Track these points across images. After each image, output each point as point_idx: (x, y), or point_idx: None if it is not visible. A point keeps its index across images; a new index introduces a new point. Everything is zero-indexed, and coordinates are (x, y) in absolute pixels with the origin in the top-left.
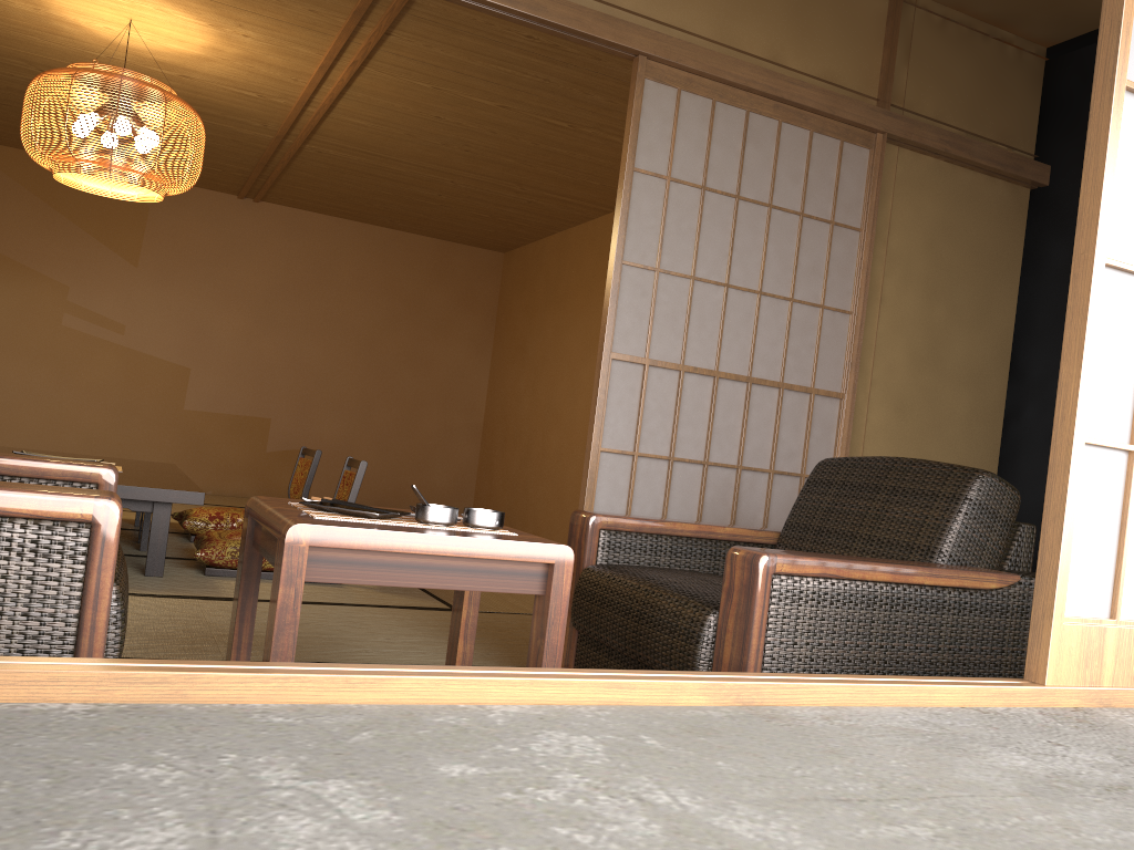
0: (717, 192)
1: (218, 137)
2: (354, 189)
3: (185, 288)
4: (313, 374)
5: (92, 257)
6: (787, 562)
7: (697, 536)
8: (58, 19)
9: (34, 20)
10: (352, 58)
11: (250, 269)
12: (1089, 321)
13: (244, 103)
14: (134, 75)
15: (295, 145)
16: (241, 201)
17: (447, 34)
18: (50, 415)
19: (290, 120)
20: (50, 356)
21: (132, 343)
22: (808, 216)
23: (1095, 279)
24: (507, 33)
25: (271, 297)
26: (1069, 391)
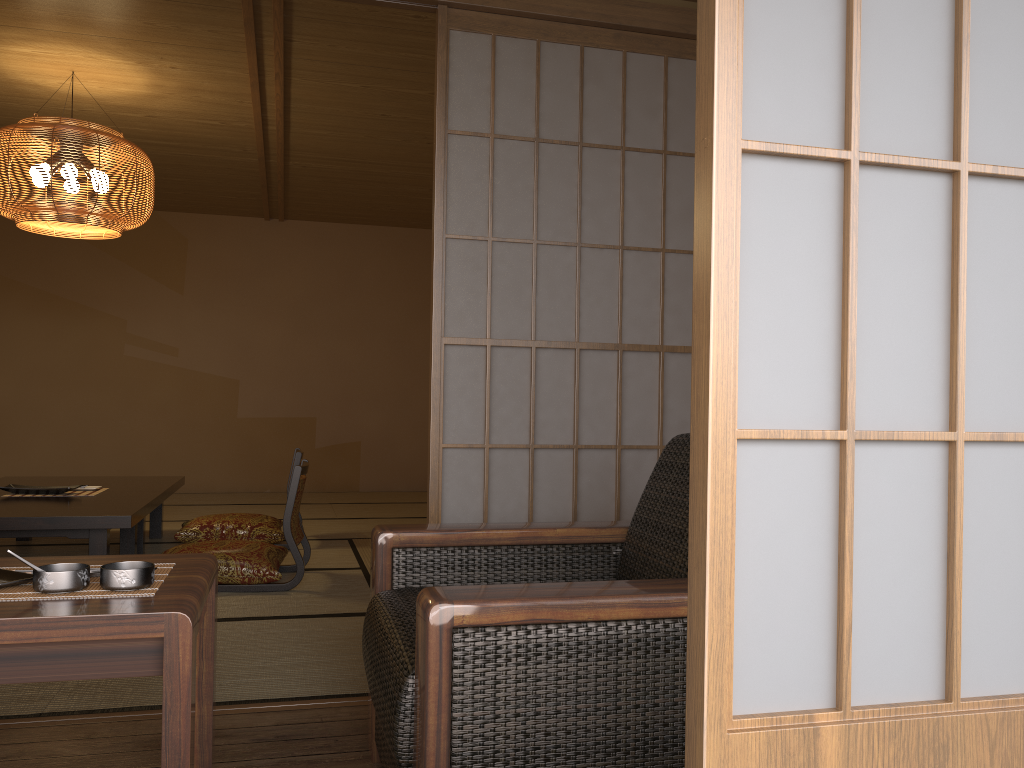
0: (553, 142)
1: (215, 168)
2: (355, 196)
3: (227, 308)
4: (351, 372)
5: (143, 291)
6: (472, 611)
7: (519, 543)
8: (18, 82)
9: (2, 87)
10: (274, 71)
11: (283, 283)
12: (715, 245)
13: (214, 132)
14: (71, 122)
15: (279, 164)
16: (269, 223)
17: (342, 30)
18: (122, 436)
19: (259, 141)
20: (117, 384)
21: (186, 363)
22: (673, 153)
23: (720, 177)
24: (395, 17)
25: (305, 306)
26: (701, 360)
